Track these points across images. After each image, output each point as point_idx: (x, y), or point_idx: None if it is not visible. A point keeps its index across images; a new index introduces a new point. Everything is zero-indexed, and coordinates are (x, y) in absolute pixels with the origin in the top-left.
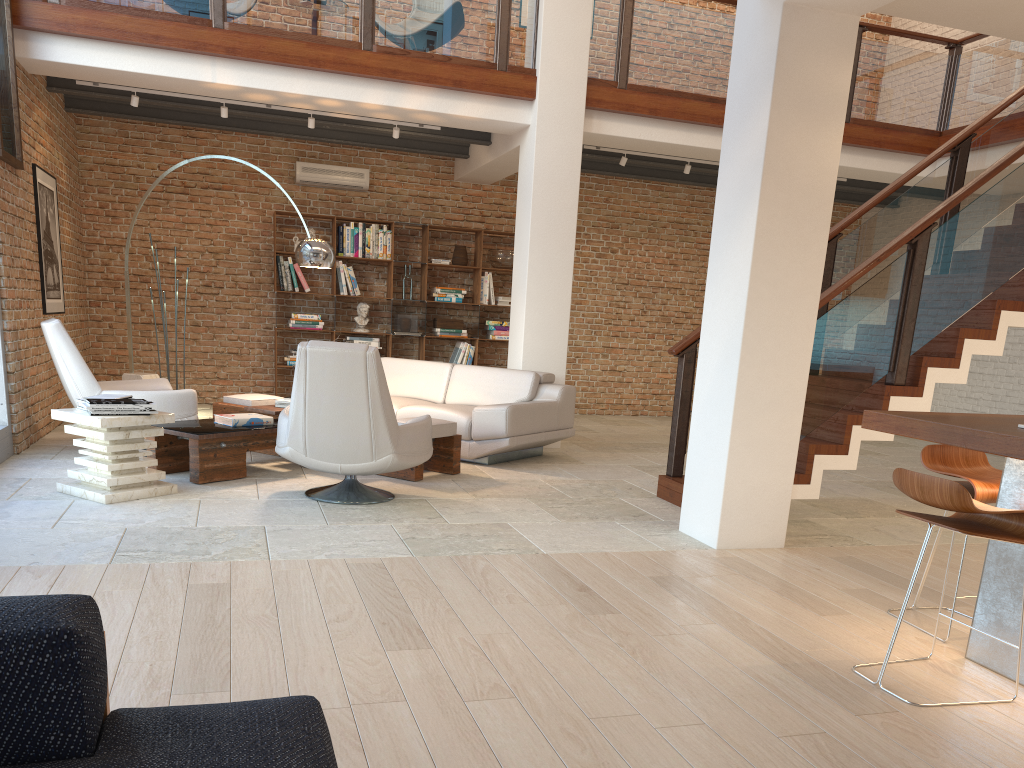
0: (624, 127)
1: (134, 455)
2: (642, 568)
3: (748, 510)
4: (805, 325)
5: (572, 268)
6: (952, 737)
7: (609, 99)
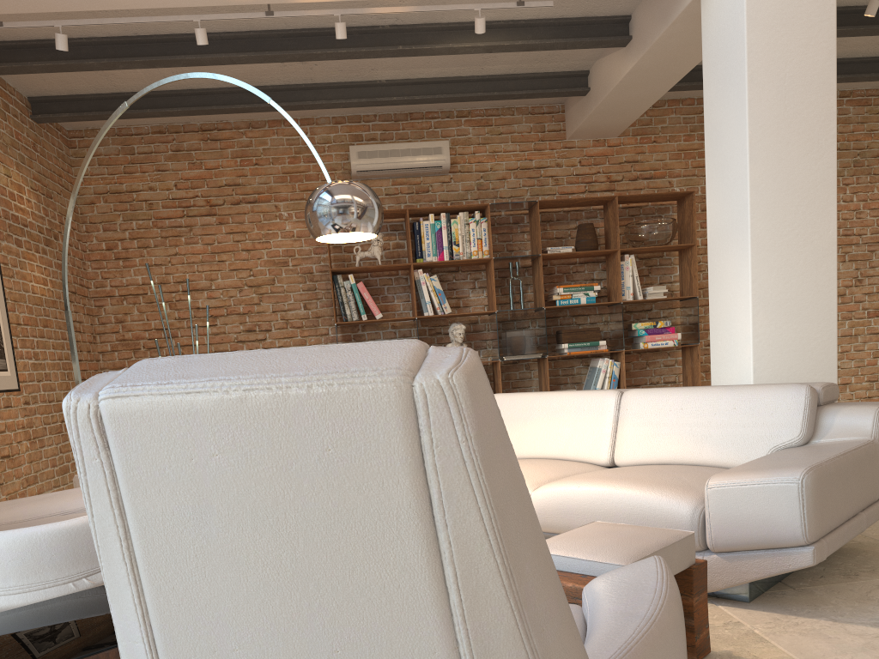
0: None
1: None
2: None
3: None
4: None
5: (835, 181)
6: None
7: None
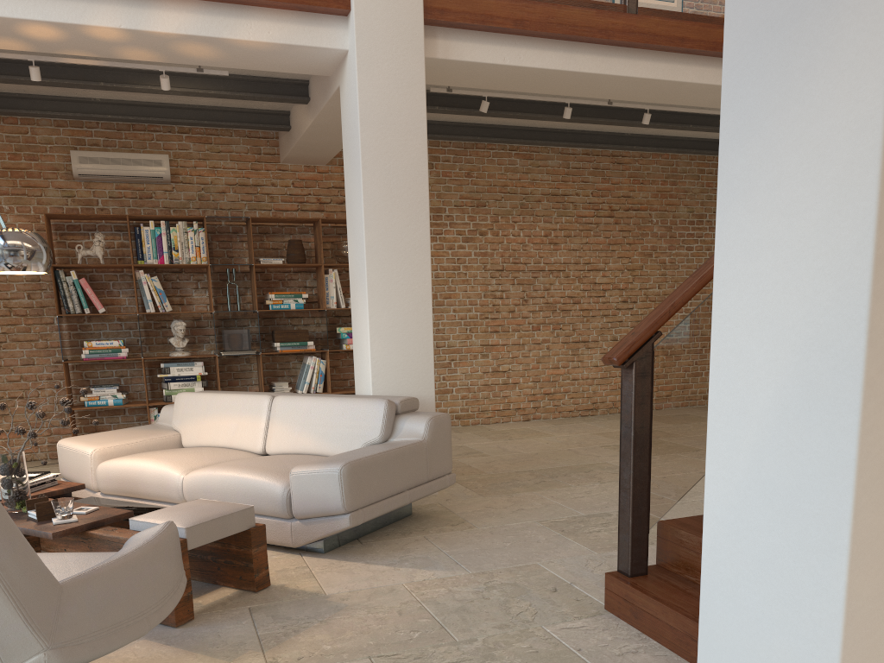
0: (481, 49)
1: None
2: None
3: None
4: None
5: (429, 246)
6: None
7: (457, 8)
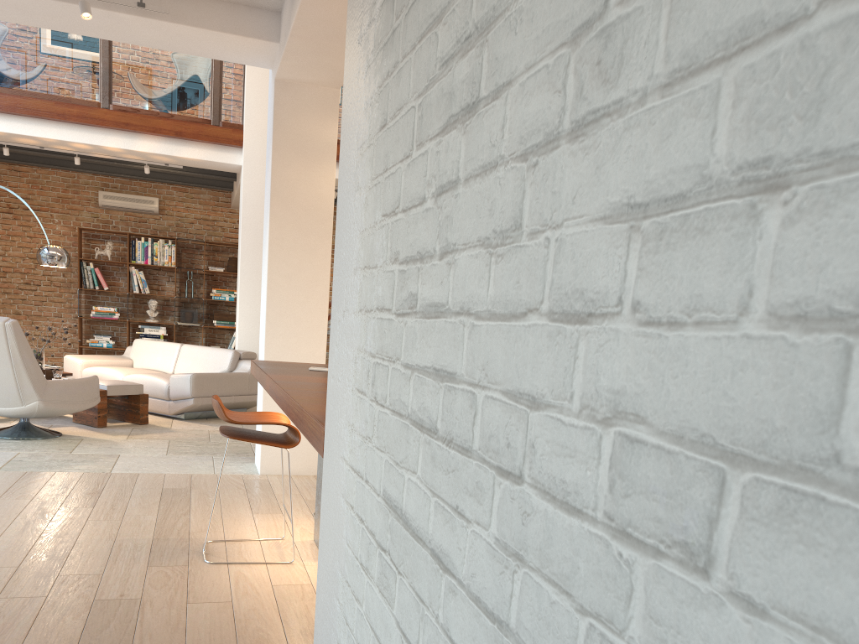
0: None
1: None
2: (171, 483)
3: None
4: (319, 308)
5: None
6: (196, 580)
7: None
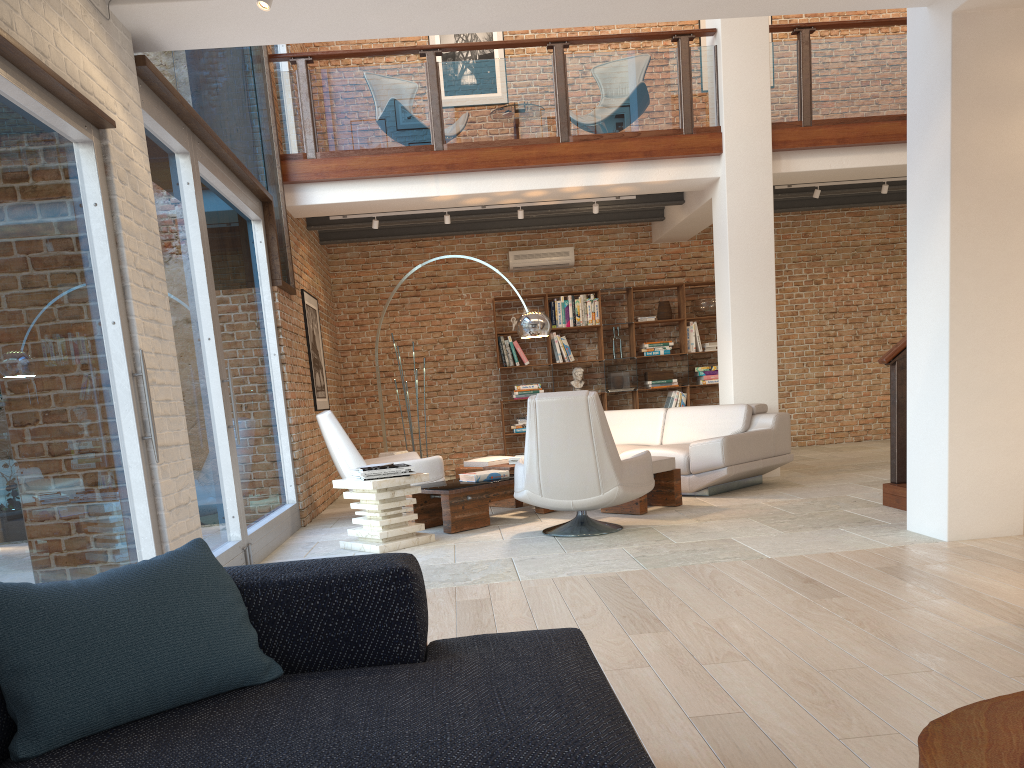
0: (813, 161)
1: (399, 511)
2: (868, 562)
3: (977, 499)
4: (1016, 309)
5: (774, 302)
6: None
7: (795, 138)
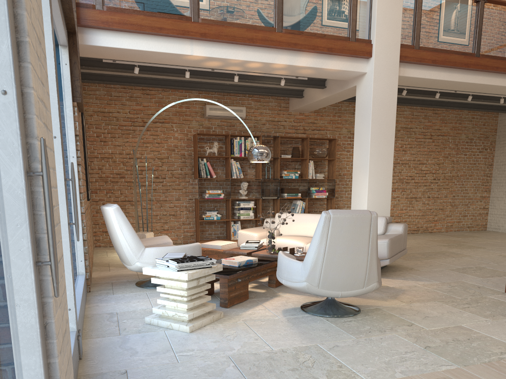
0: (417, 71)
1: (199, 295)
2: None
3: None
4: None
5: (393, 154)
6: None
7: (411, 55)
